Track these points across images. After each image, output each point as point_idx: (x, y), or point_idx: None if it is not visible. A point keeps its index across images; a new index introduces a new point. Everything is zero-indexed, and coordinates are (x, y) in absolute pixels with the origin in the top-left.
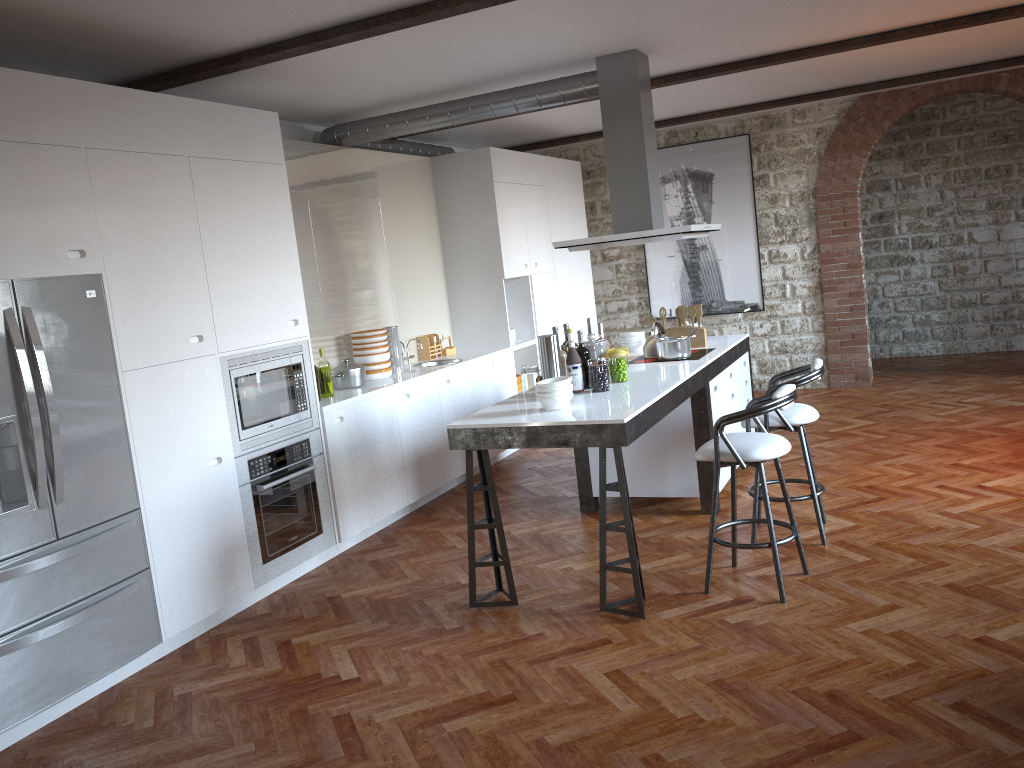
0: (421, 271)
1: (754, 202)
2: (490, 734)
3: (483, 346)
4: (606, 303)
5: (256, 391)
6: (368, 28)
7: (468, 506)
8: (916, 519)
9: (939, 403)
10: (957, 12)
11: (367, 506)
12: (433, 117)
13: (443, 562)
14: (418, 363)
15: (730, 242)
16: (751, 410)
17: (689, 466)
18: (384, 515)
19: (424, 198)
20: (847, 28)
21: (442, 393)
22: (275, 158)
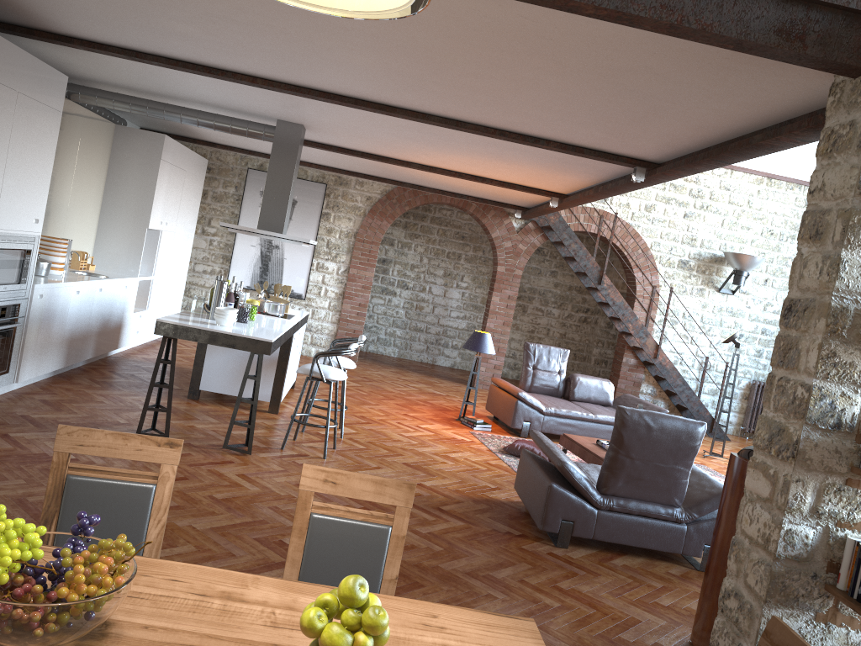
0: (88, 204)
1: (318, 228)
2: (180, 491)
3: (116, 271)
4: (195, 264)
5: (5, 261)
6: (177, 66)
7: (154, 371)
8: (387, 435)
9: (396, 383)
10: (468, 172)
11: (37, 362)
12: (152, 109)
13: (100, 409)
14: (72, 270)
15: (295, 249)
16: (337, 352)
17: (268, 382)
18: (44, 372)
19: (104, 152)
20: (415, 158)
21: (96, 297)
22: (58, 107)
